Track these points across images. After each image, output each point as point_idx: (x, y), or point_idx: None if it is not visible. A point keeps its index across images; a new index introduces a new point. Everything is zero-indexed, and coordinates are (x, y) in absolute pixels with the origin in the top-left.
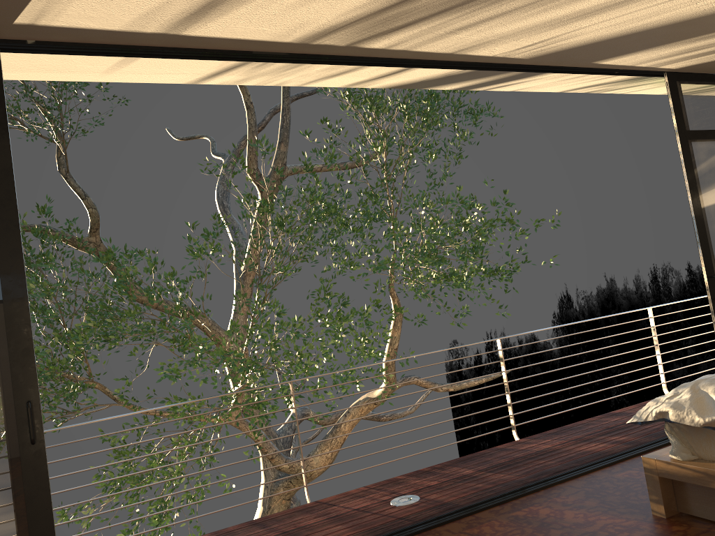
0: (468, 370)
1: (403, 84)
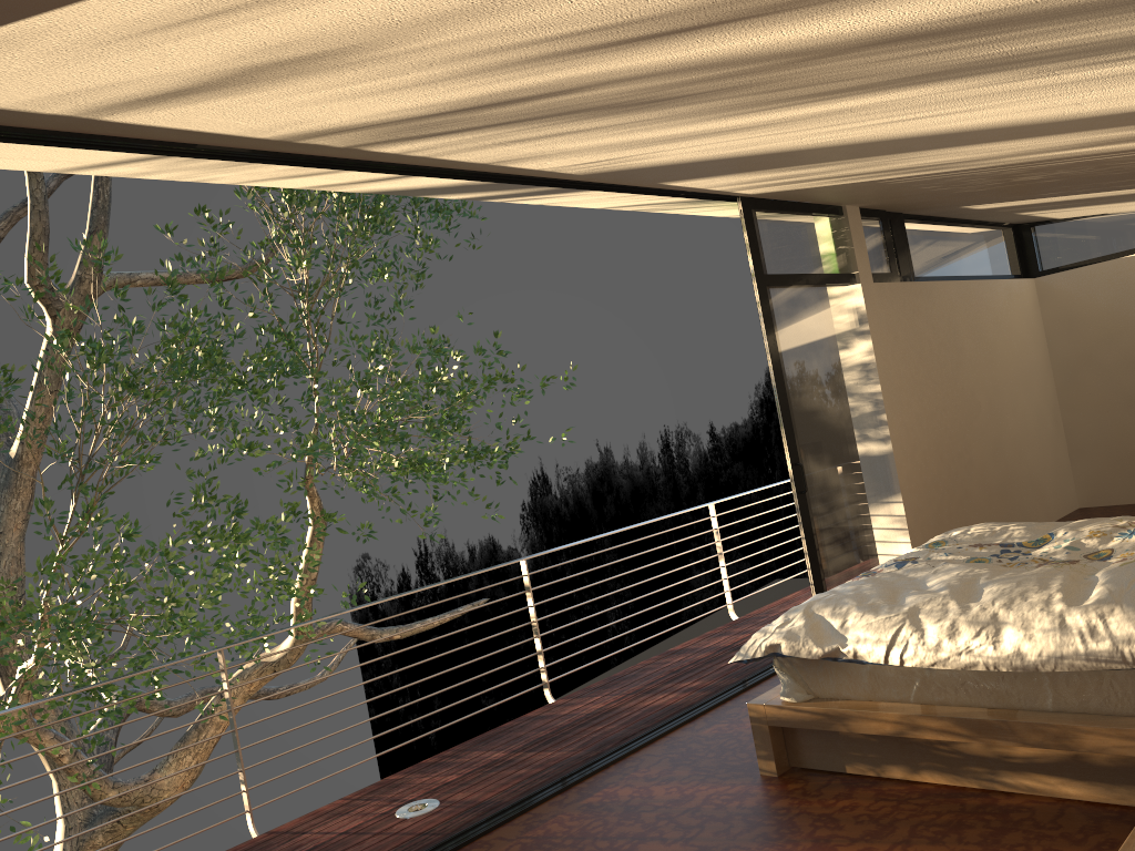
0: (388, 602)
1: (393, 190)
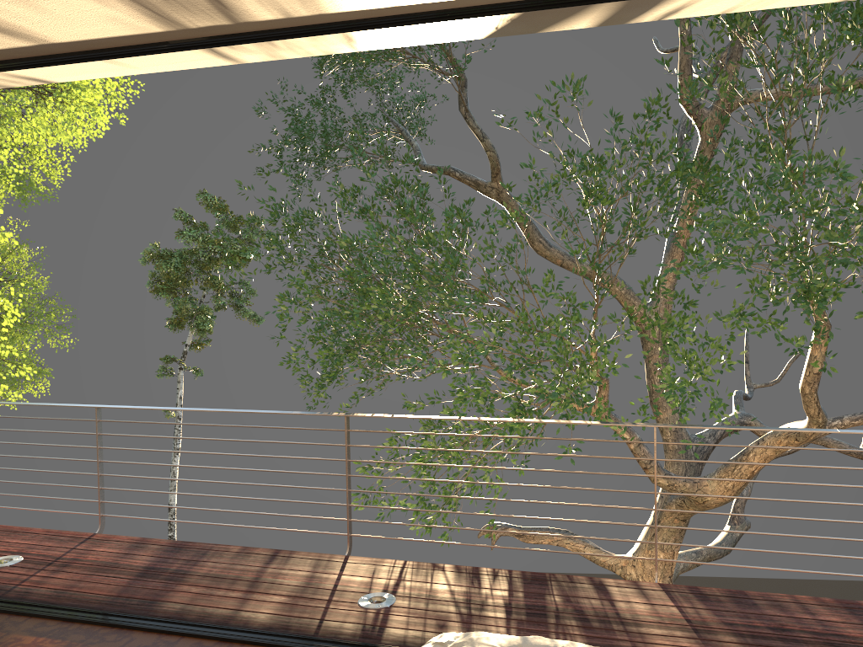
0: None
1: (483, 33)
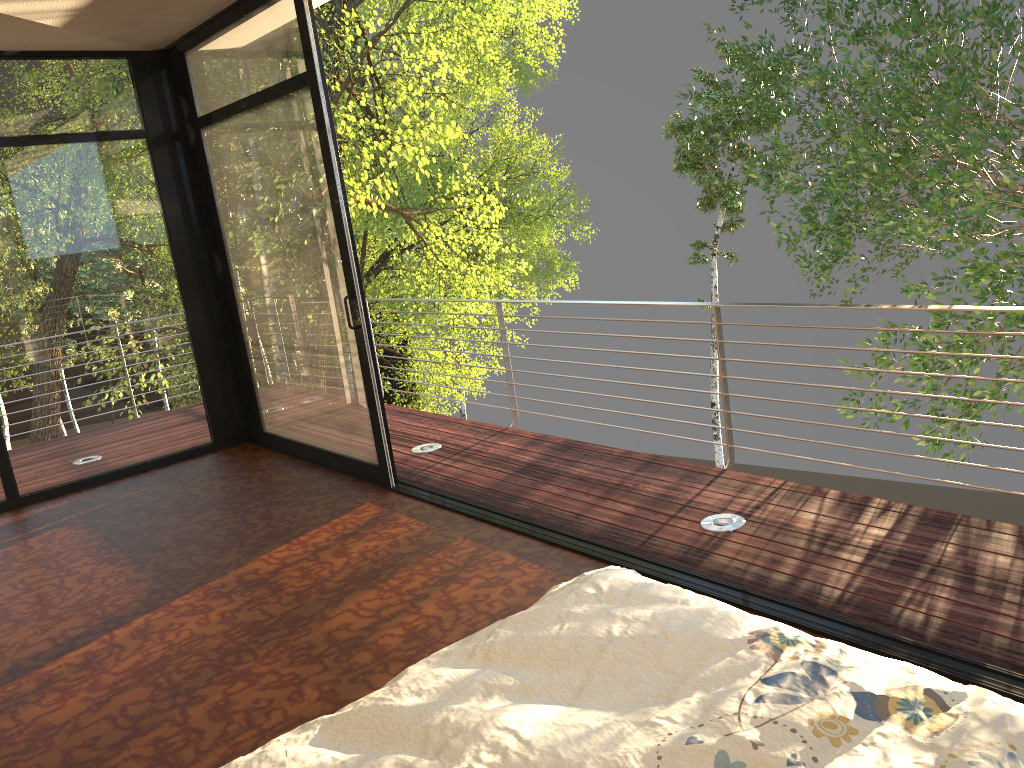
0: None
1: None
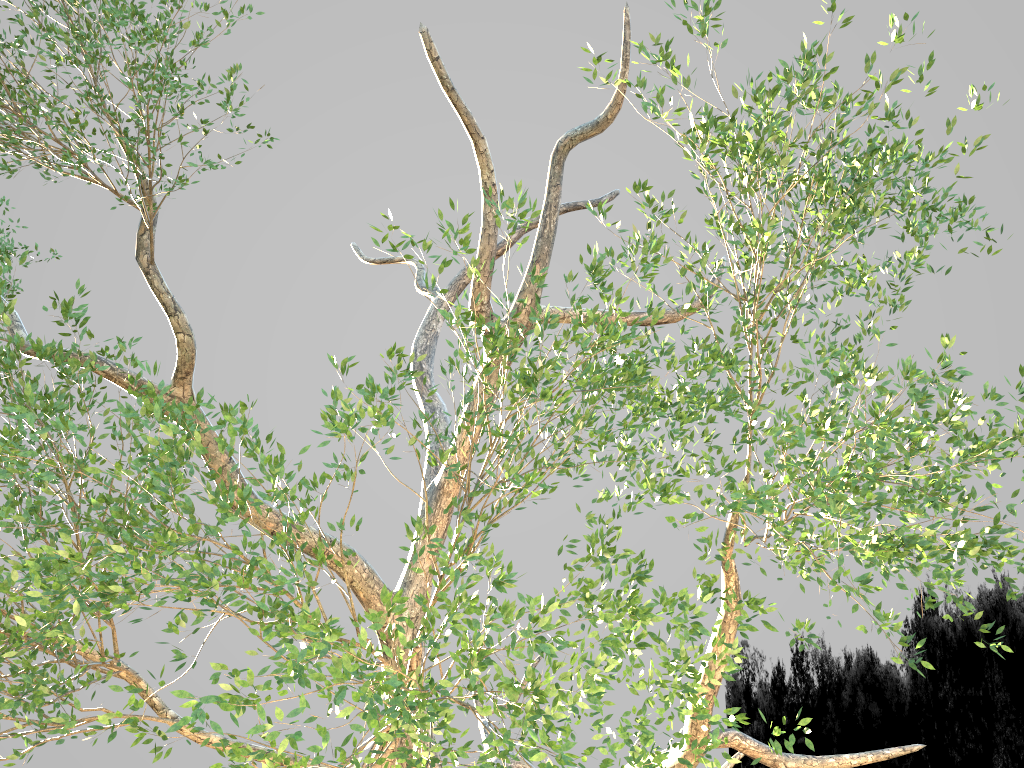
0: (760, 692)
1: None
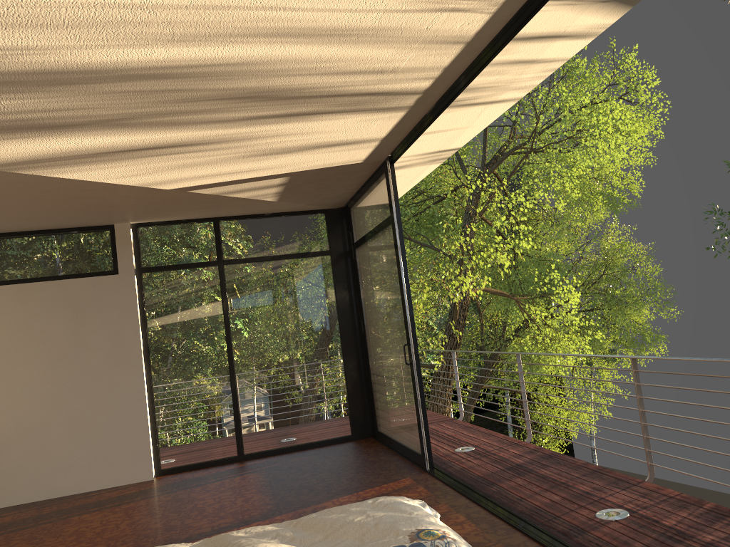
0: None
1: (613, 7)
